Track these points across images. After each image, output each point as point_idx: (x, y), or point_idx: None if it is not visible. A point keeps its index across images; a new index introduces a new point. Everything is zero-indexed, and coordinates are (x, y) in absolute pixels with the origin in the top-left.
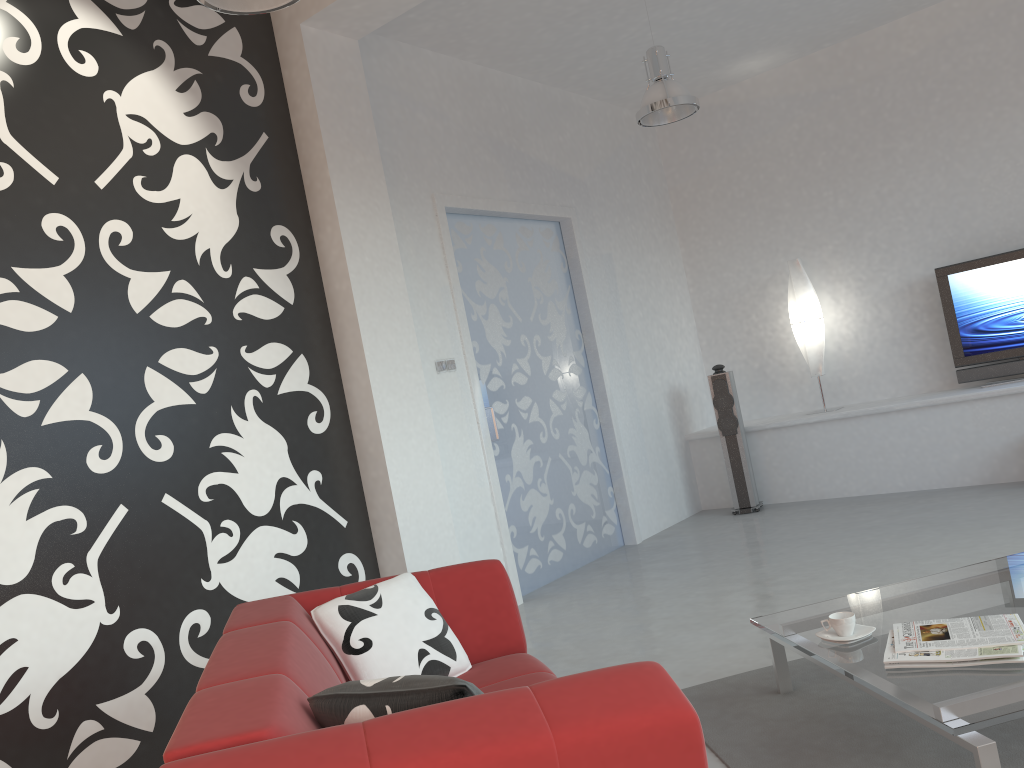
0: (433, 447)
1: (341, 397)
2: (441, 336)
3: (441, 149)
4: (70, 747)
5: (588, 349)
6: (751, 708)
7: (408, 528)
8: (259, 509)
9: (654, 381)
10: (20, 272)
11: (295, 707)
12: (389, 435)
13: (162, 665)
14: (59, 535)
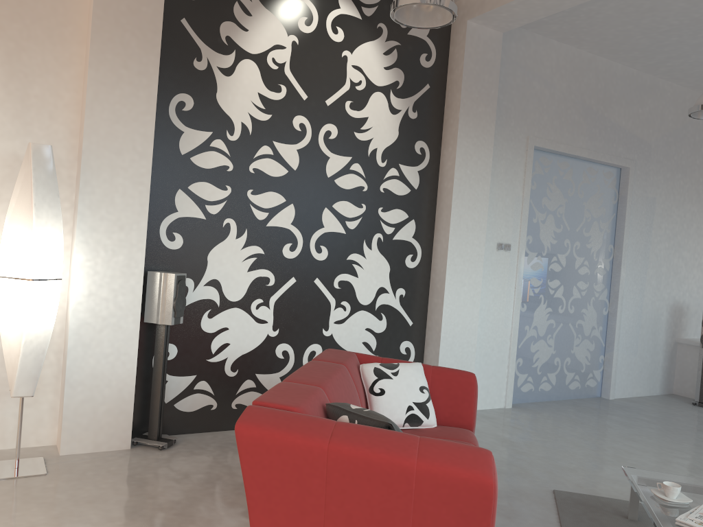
0: (477, 295)
1: (430, 250)
2: (506, 228)
3: (543, 107)
4: (238, 389)
5: (615, 260)
6: (603, 519)
7: (446, 338)
8: (364, 301)
9: (662, 294)
10: (276, 144)
11: (318, 405)
12: (450, 280)
13: (291, 366)
14: (260, 284)
